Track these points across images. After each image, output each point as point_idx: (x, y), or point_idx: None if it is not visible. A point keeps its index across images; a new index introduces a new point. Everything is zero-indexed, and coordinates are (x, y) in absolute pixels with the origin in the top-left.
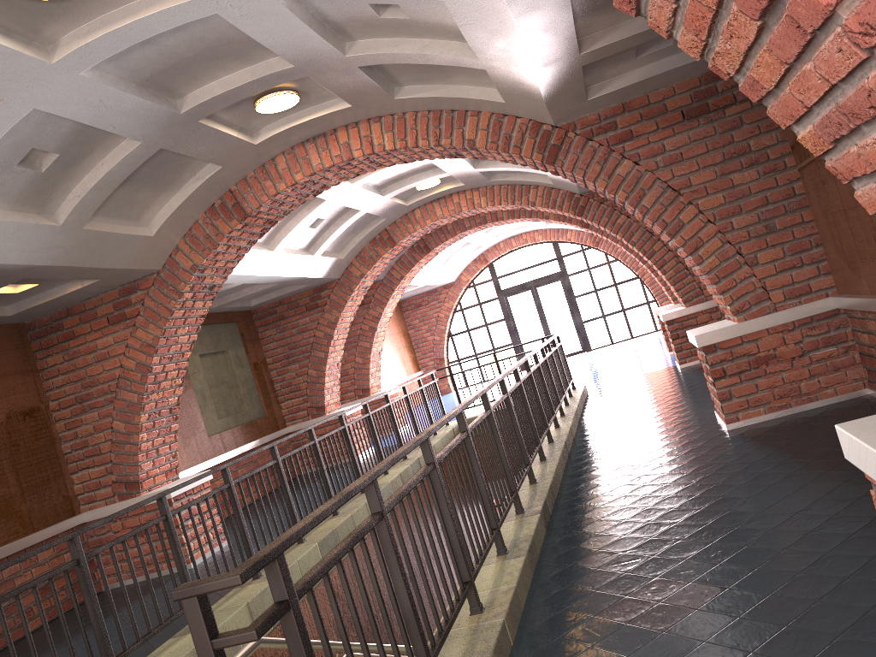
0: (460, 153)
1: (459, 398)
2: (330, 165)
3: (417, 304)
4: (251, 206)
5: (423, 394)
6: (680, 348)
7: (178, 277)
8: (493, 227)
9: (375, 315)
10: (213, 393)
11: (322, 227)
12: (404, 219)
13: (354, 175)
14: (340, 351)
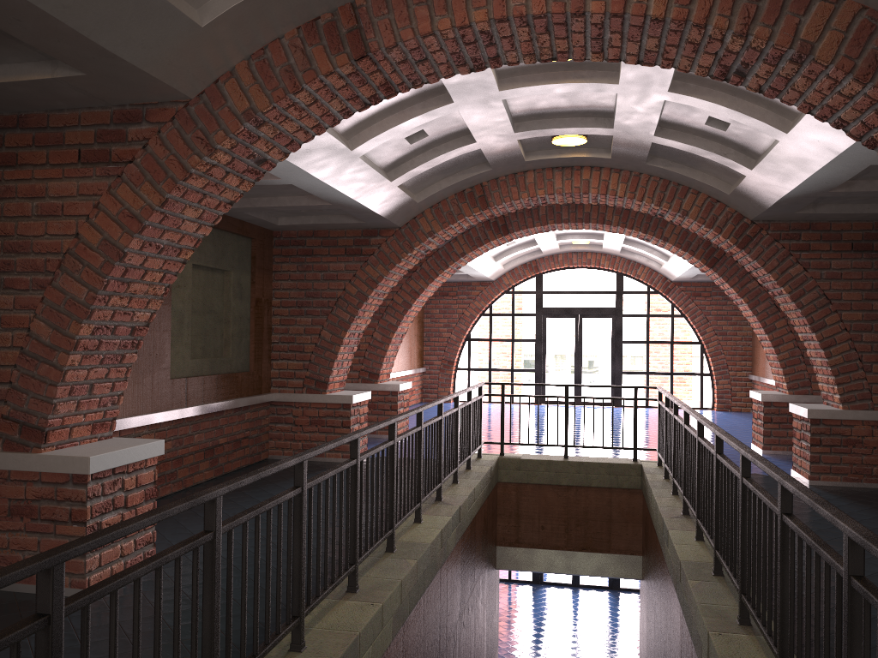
0: (748, 71)
1: (503, 427)
2: (541, 12)
3: (443, 292)
4: (380, 41)
5: (468, 412)
6: (817, 459)
7: (217, 121)
8: (567, 234)
9: (415, 288)
10: (194, 322)
11: (419, 146)
12: (509, 179)
13: (548, 58)
14: (367, 319)
